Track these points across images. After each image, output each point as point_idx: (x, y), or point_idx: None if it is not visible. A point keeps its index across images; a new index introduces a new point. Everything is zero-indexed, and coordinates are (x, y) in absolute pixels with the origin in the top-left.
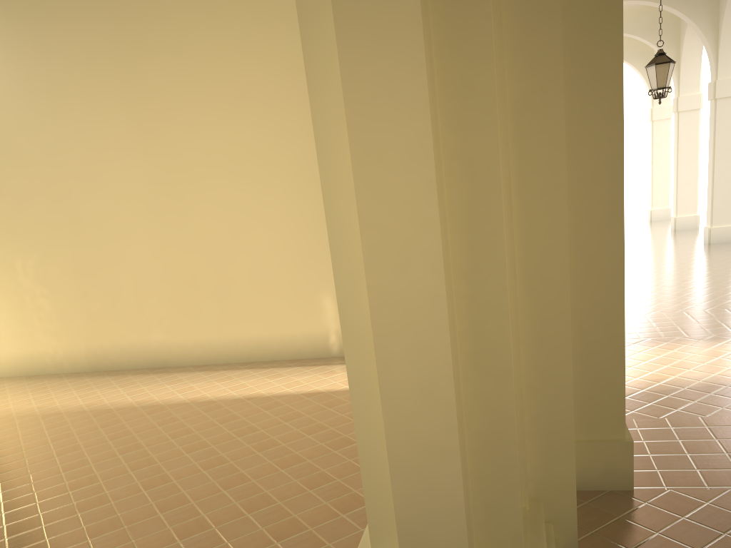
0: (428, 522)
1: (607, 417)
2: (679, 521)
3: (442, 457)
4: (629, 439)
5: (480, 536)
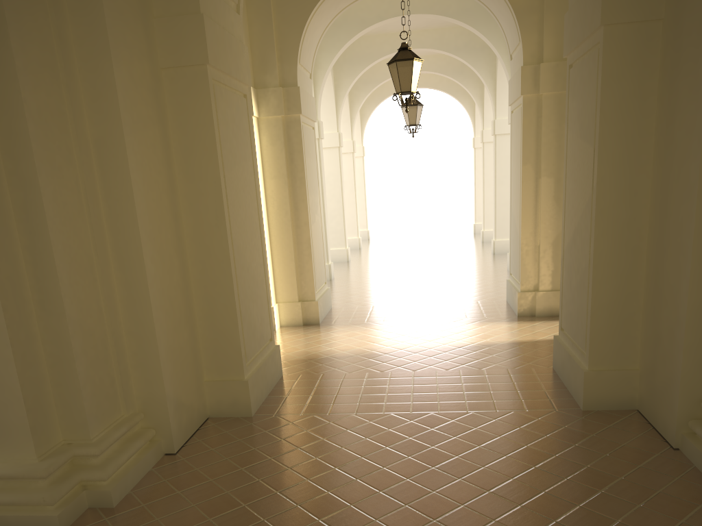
0: (3, 408)
1: (231, 363)
2: (261, 433)
3: (5, 364)
4: (247, 379)
5: (63, 425)
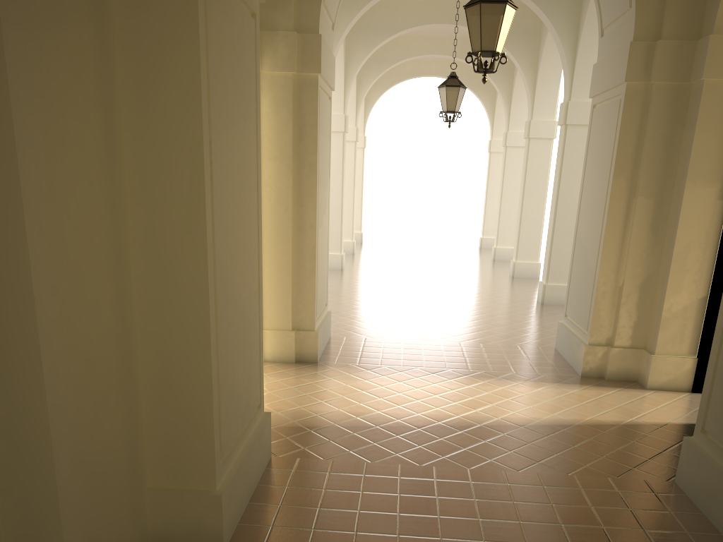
0: None
1: (195, 463)
2: None
3: None
4: (220, 492)
5: None
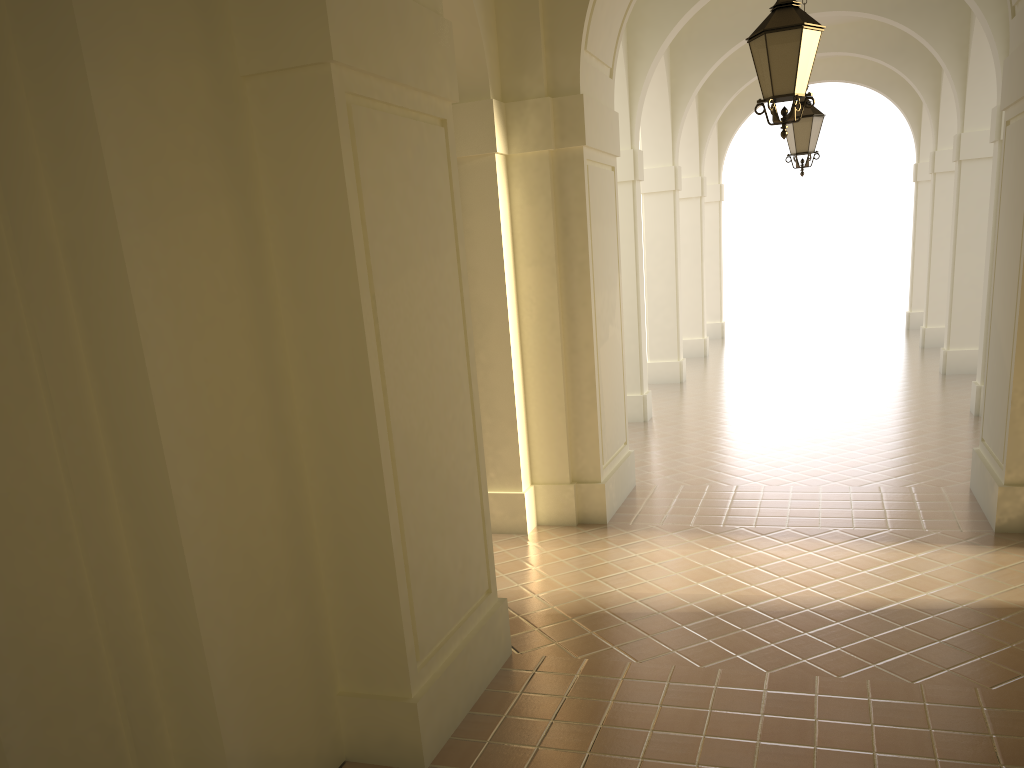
0: None
1: (386, 665)
2: None
3: None
4: (415, 700)
5: None
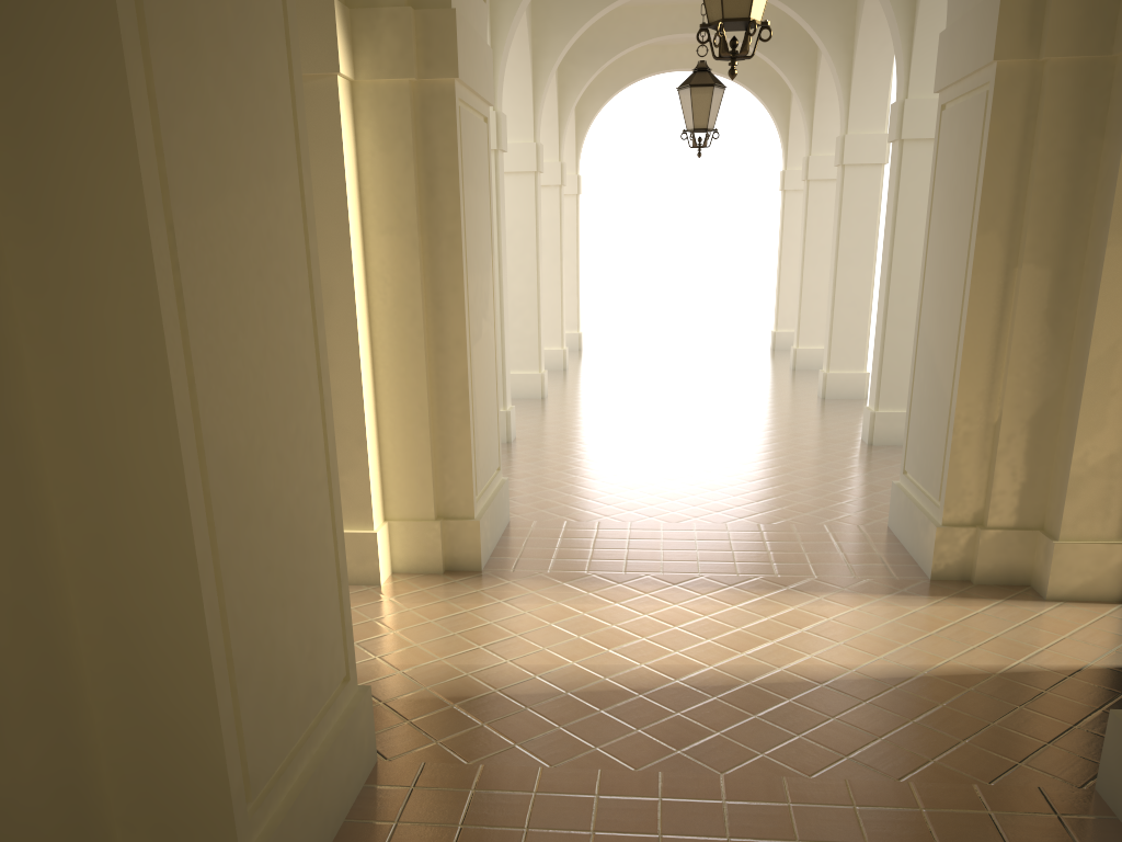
0: None
1: (198, 814)
2: None
3: None
4: None
5: None
